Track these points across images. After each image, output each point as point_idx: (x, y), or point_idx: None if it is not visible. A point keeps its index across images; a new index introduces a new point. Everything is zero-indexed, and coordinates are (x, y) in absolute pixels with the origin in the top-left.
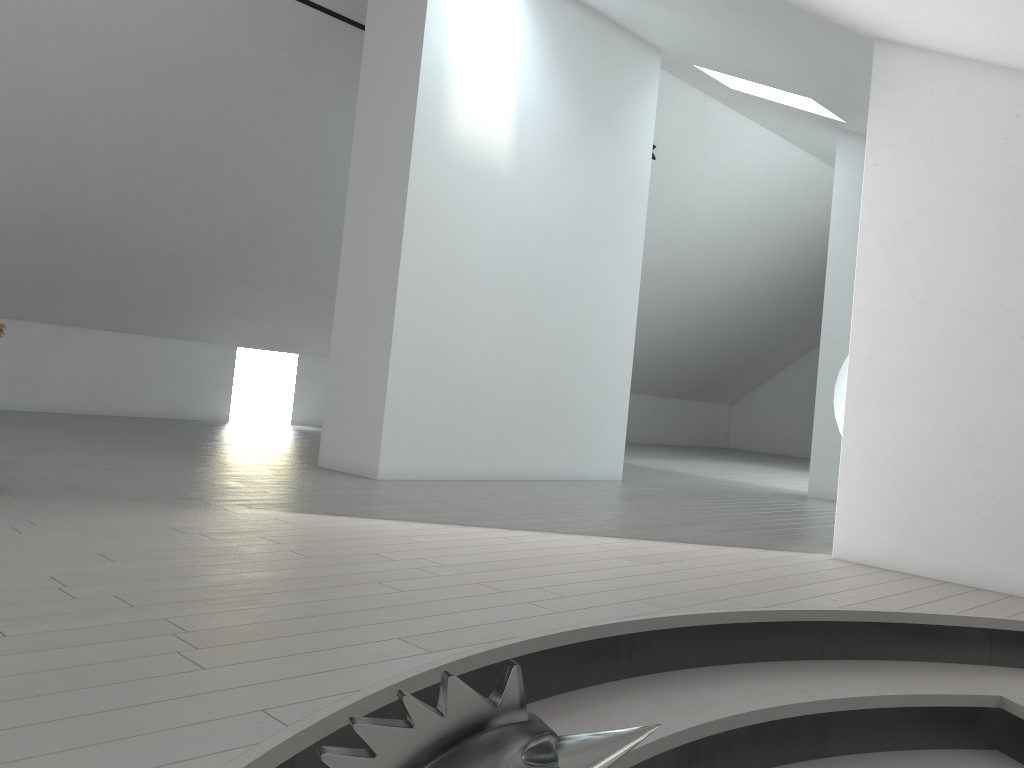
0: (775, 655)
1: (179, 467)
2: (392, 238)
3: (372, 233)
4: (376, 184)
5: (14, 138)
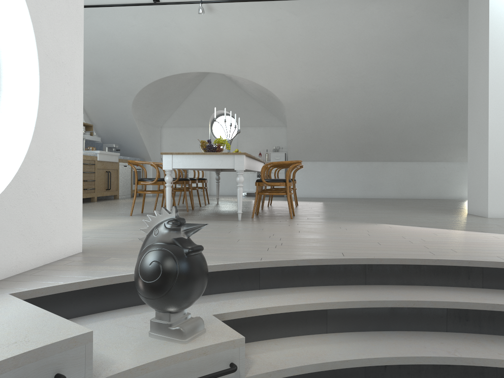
0: None
1: (392, 213)
2: (484, 96)
3: (477, 95)
4: (477, 70)
5: (345, 91)
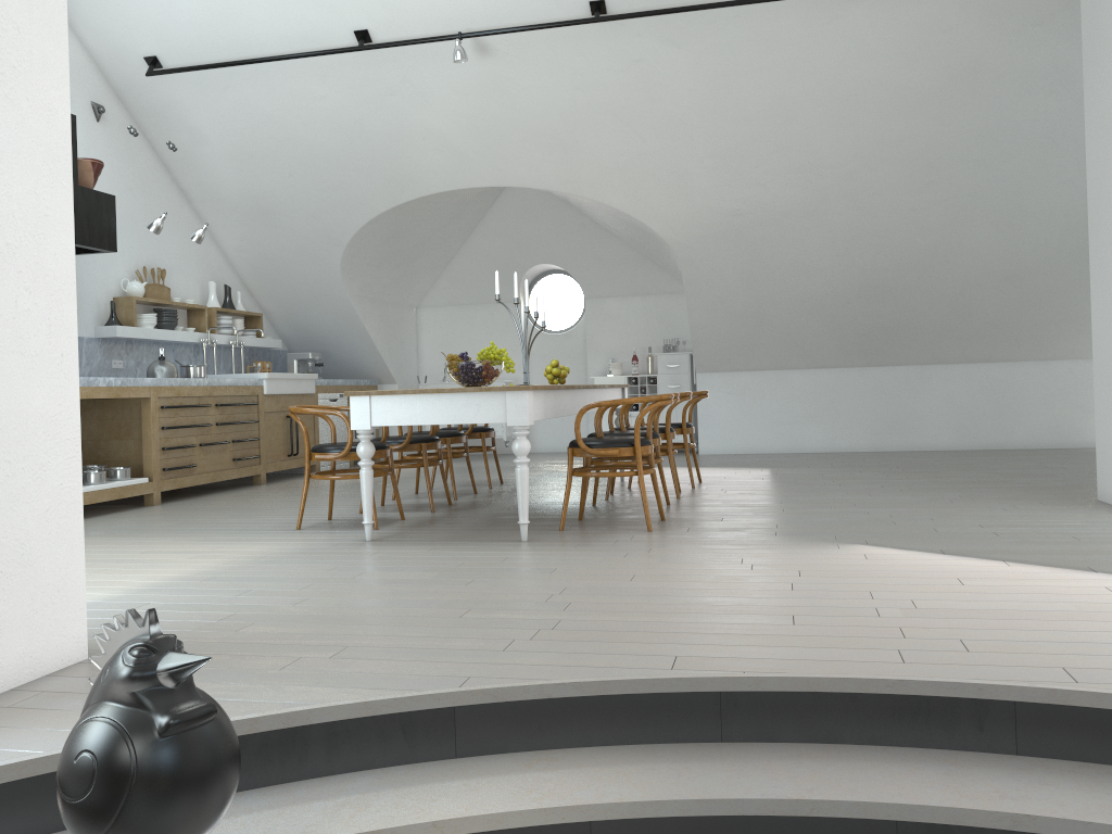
0: None
1: (907, 503)
2: None
3: (1107, 214)
4: (1104, 154)
5: (811, 210)
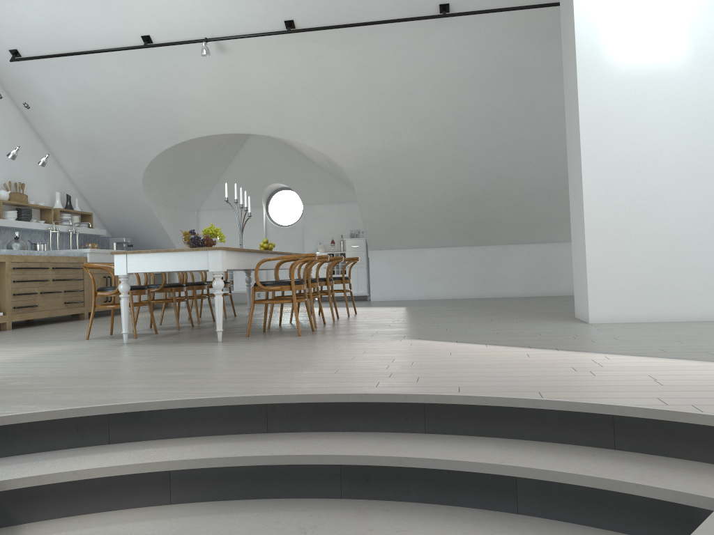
0: (559, 438)
1: (464, 321)
2: (578, 149)
3: (573, 148)
4: (571, 113)
5: (428, 149)
